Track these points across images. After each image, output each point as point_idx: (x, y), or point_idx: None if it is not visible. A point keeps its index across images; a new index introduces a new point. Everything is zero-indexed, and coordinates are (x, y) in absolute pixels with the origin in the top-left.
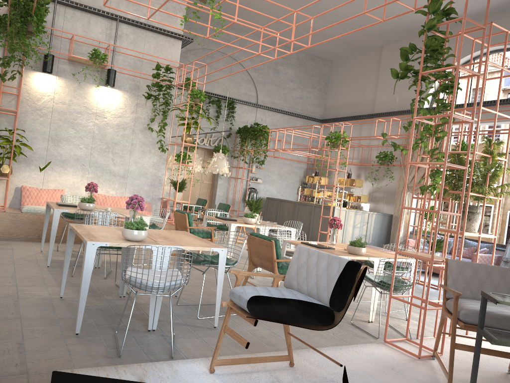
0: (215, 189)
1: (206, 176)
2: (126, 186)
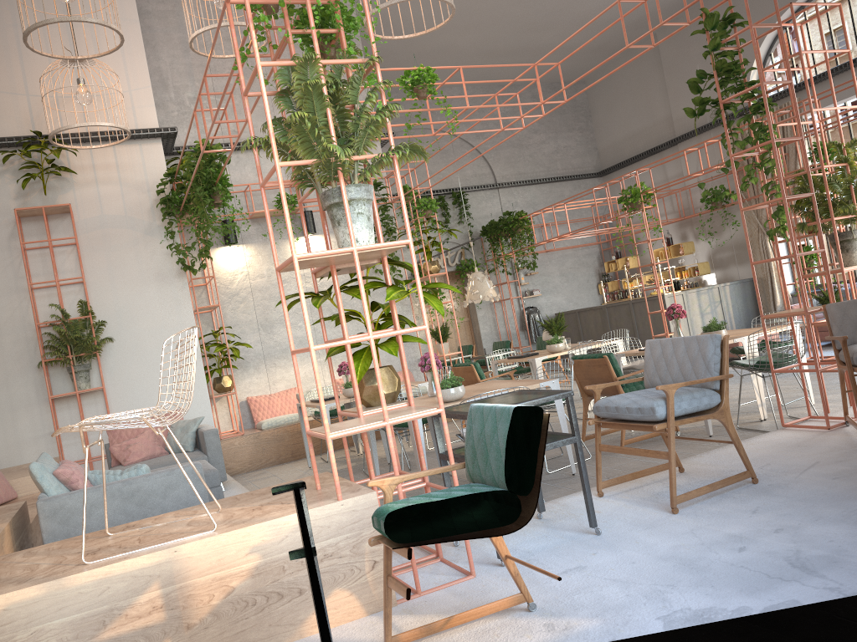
0: (477, 326)
1: (457, 312)
2: None
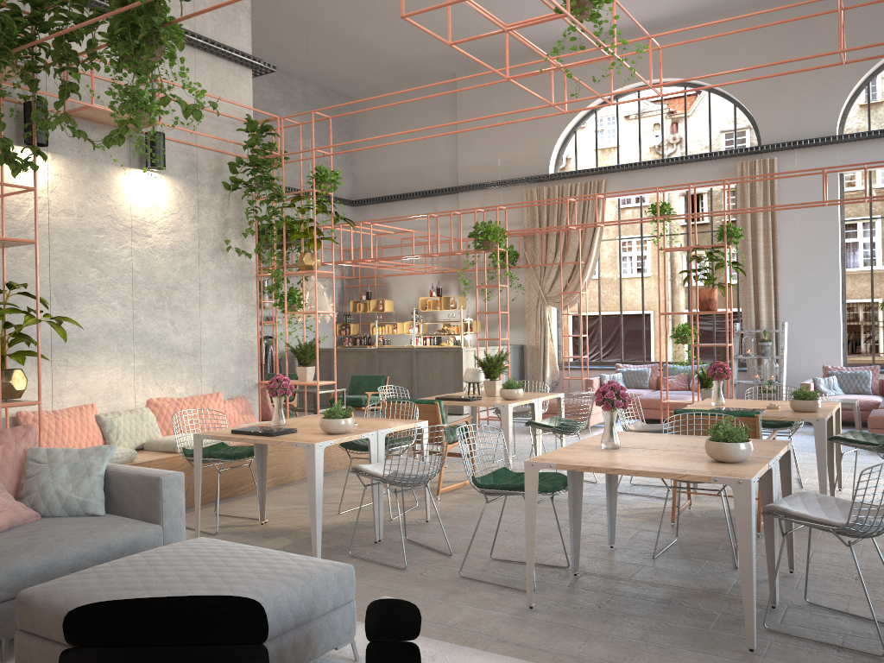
0: None
1: None
2: (202, 373)
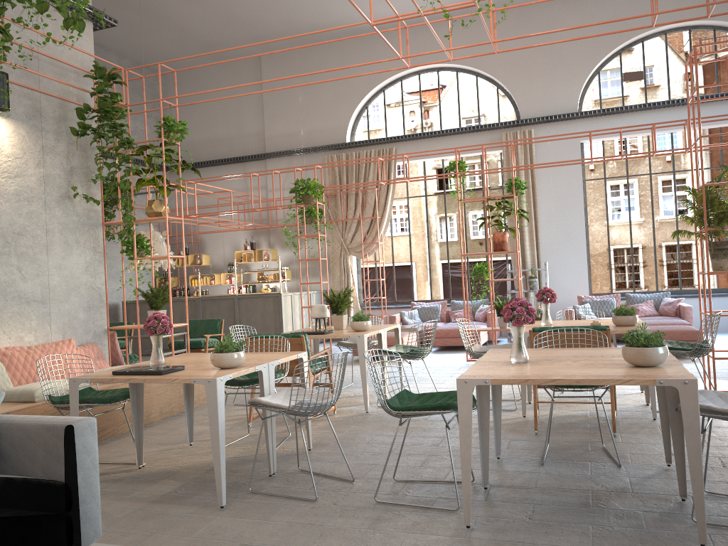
0: None
1: None
2: (51, 320)
